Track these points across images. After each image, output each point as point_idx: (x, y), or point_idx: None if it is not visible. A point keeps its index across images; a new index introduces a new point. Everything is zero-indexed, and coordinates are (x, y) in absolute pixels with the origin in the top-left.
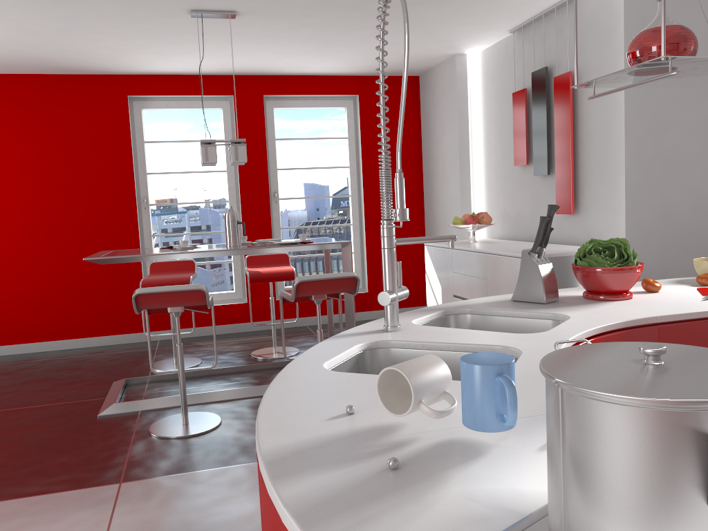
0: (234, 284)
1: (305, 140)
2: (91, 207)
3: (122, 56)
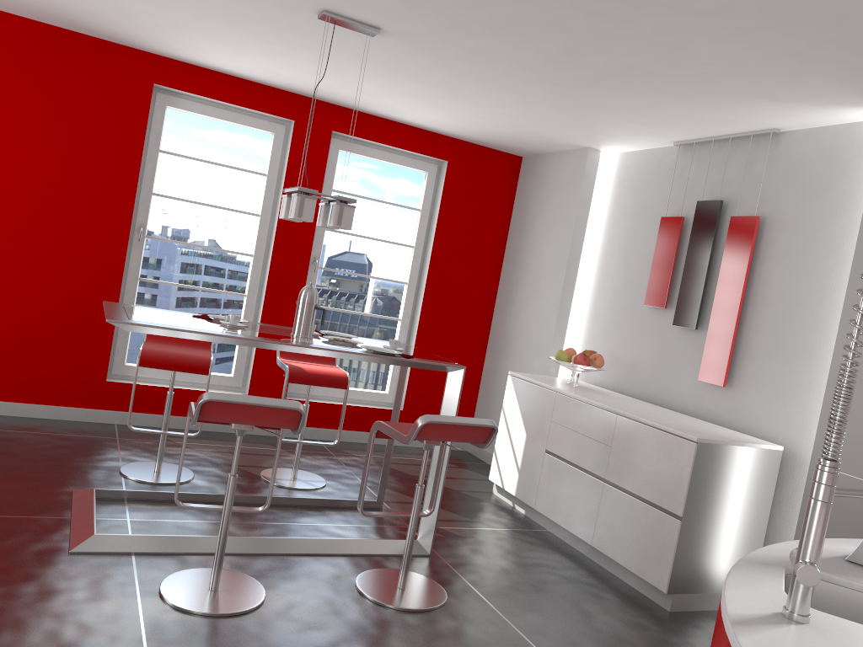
0: (235, 366)
1: (368, 200)
2: (64, 222)
3: (175, 33)
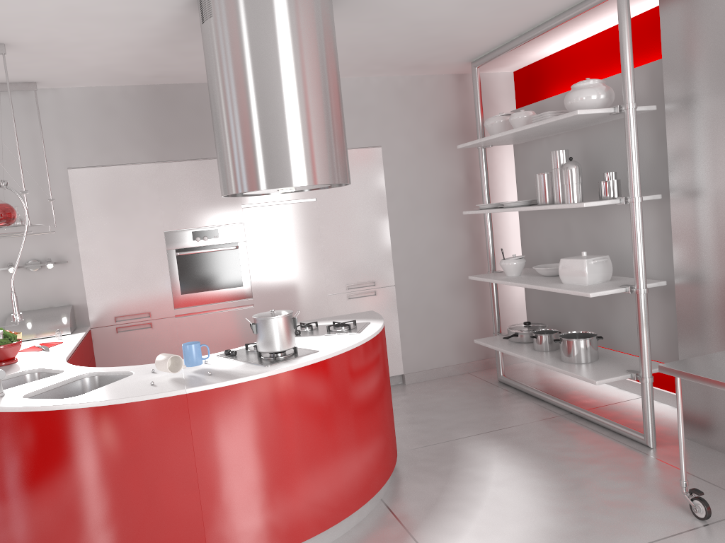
0: None
1: None
2: None
3: None
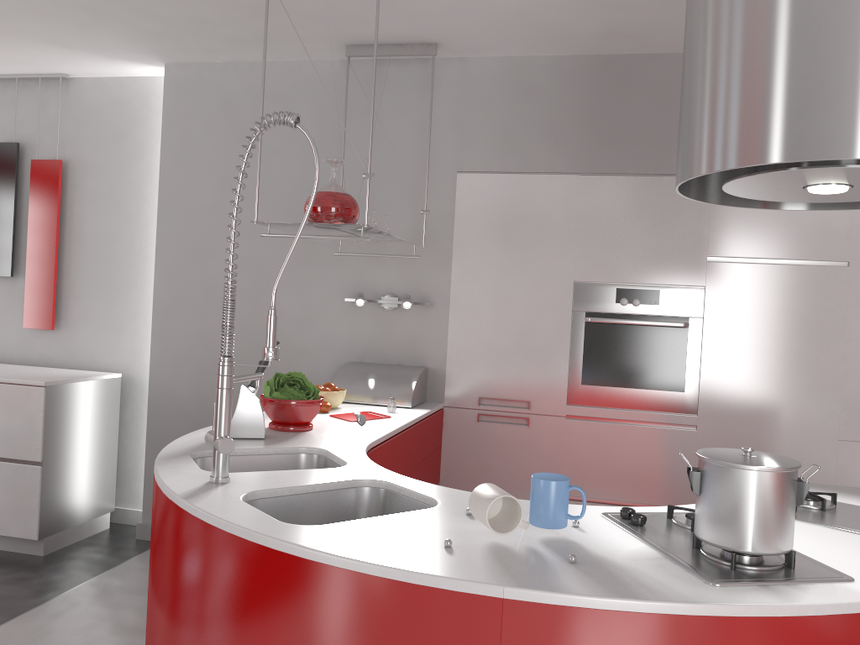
0: None
1: None
2: None
3: None
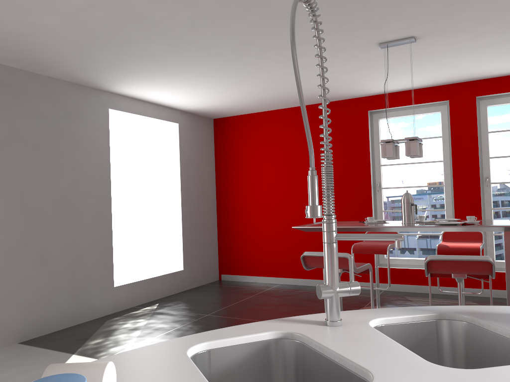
0: None
1: None
2: (341, 190)
3: (356, 84)
